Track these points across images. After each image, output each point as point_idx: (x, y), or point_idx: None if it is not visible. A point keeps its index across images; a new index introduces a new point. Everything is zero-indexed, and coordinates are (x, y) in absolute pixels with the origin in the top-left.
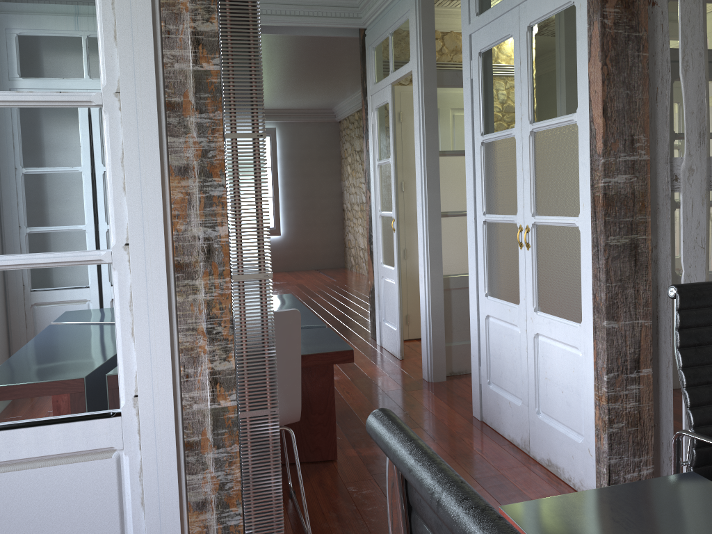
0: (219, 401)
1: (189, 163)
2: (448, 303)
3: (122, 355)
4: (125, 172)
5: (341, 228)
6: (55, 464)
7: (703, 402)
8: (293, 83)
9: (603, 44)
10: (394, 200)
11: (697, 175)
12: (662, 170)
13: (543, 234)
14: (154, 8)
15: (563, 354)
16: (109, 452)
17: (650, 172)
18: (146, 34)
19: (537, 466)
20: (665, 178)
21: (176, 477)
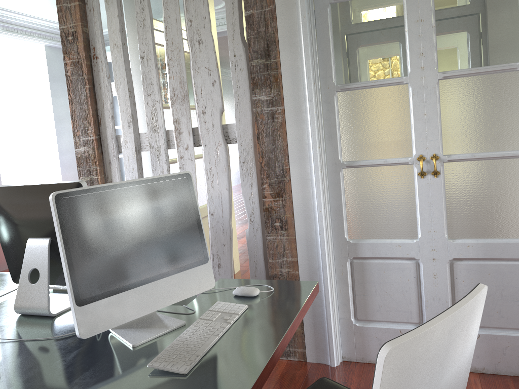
0: None
1: None
2: None
3: None
4: None
5: None
6: None
7: None
8: None
9: (67, 85)
10: None
11: (129, 144)
12: (110, 142)
13: None
14: None
15: None
16: None
17: (104, 144)
18: None
19: None
20: (112, 146)
21: None
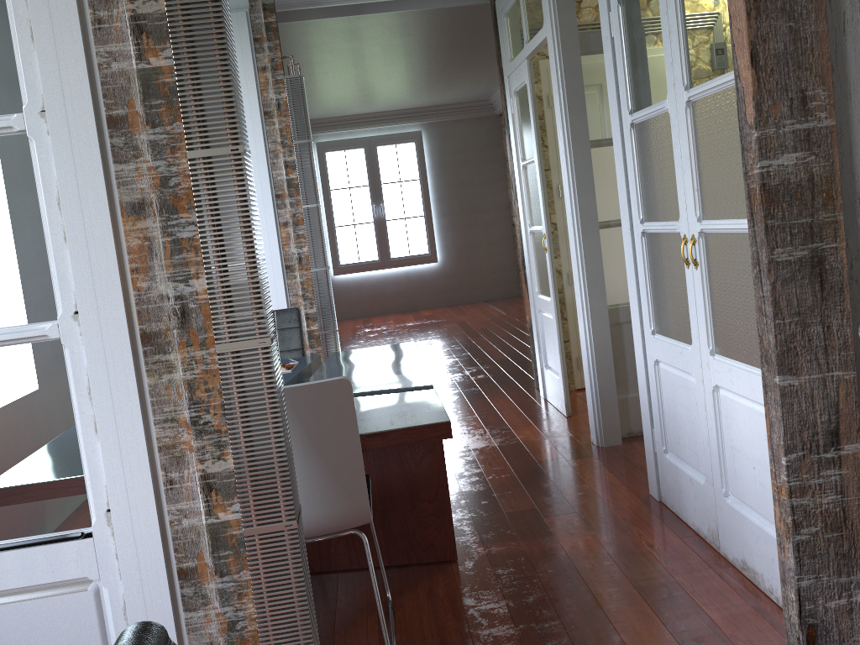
0: (217, 514)
1: (145, 197)
2: (620, 342)
3: (86, 458)
4: (63, 217)
5: (511, 247)
6: (17, 601)
7: None
8: (430, 73)
9: None
10: (543, 211)
11: None
12: None
13: (714, 246)
14: None
15: (751, 416)
16: (84, 583)
17: (841, 145)
18: (71, 27)
19: (728, 570)
20: None
21: (171, 614)
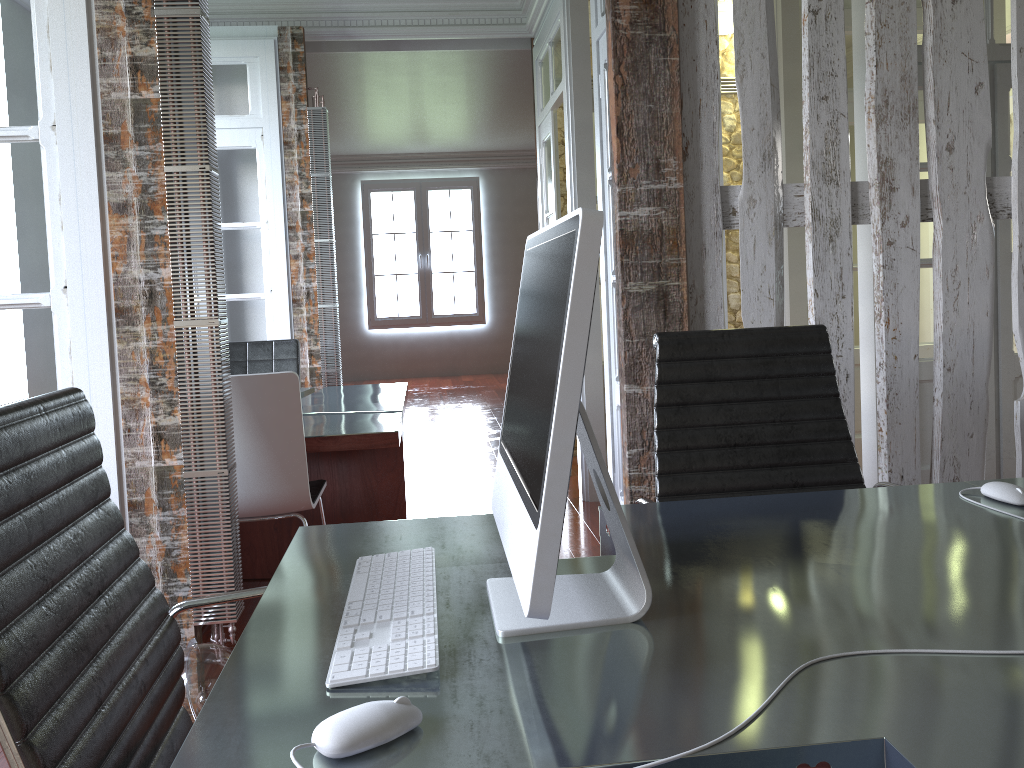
0: (164, 459)
1: (128, 200)
2: None
3: None
4: (62, 210)
5: None
6: None
7: (676, 469)
8: (486, 115)
9: (615, 49)
10: None
11: (760, 207)
12: (709, 202)
13: None
14: (92, 34)
15: None
16: None
17: (692, 204)
18: (82, 62)
19: None
20: (713, 211)
21: None
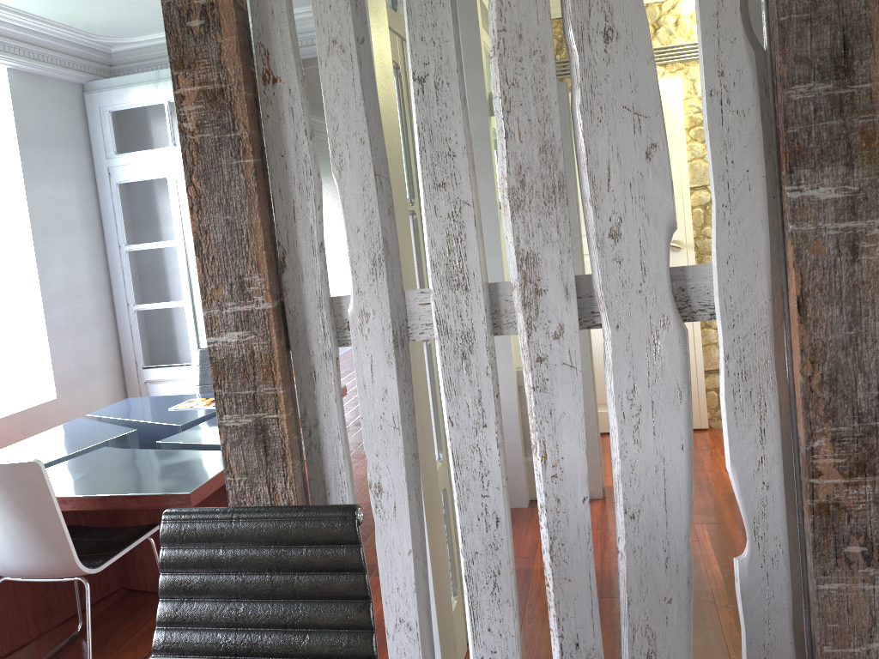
0: None
1: None
2: None
3: None
4: None
5: None
6: None
7: None
8: None
9: (185, 156)
10: None
11: (375, 322)
12: (314, 318)
13: None
14: None
15: None
16: None
17: (296, 322)
18: None
19: None
20: (320, 329)
21: None
